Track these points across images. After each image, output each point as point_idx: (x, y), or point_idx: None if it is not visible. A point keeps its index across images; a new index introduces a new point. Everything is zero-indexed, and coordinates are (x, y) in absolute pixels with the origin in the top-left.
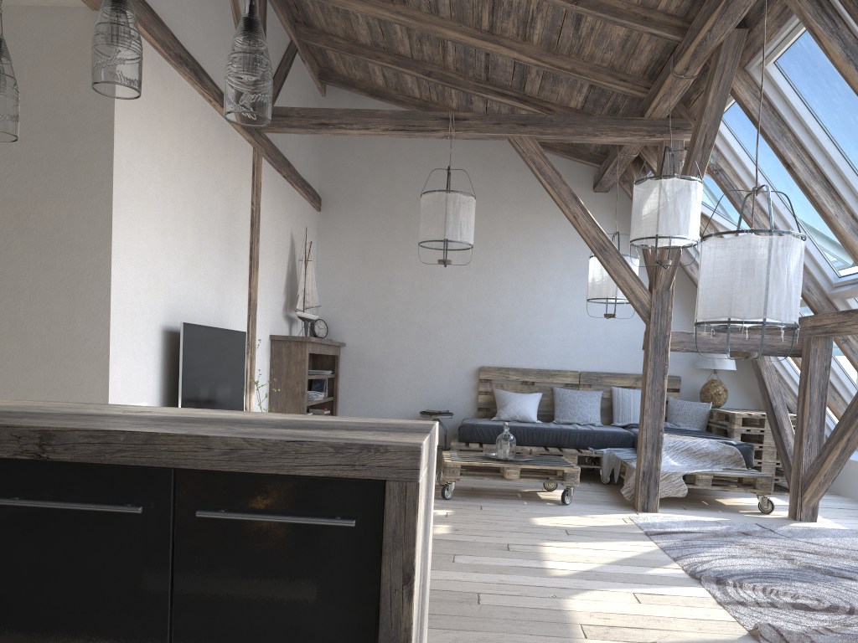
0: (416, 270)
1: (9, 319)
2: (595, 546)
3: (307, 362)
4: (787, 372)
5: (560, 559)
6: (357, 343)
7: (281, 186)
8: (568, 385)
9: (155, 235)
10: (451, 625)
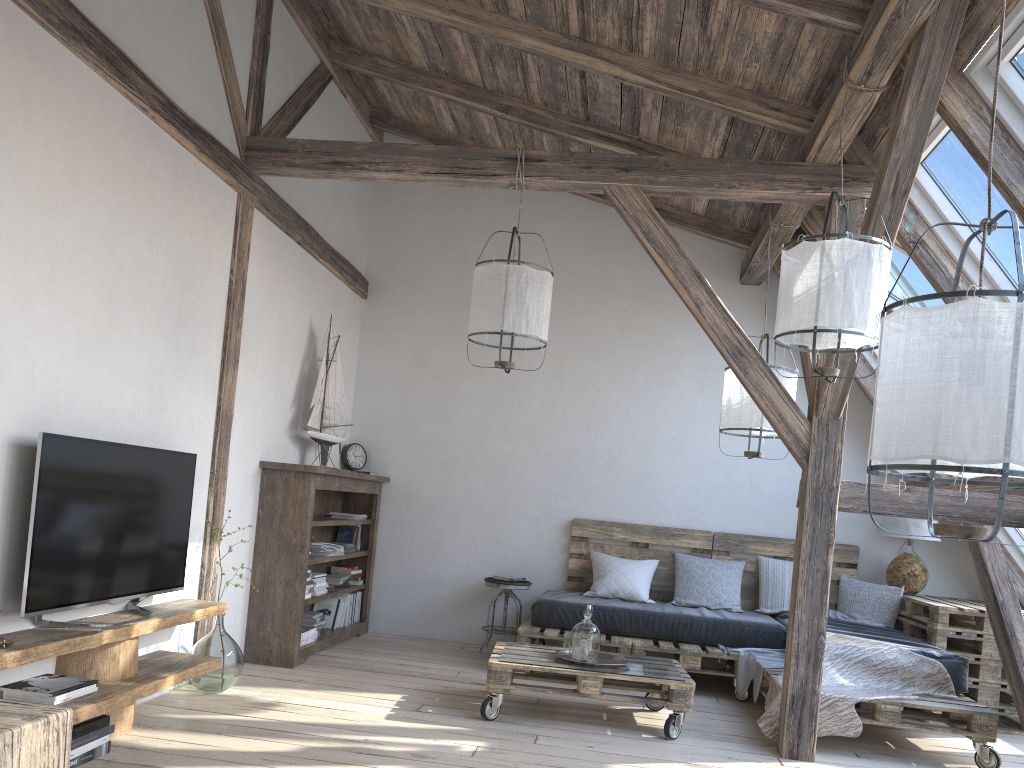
0: (491, 381)
1: None
2: None
3: (311, 503)
4: (1016, 549)
5: None
6: (405, 479)
7: (294, 255)
8: (696, 551)
9: (1, 293)
10: None
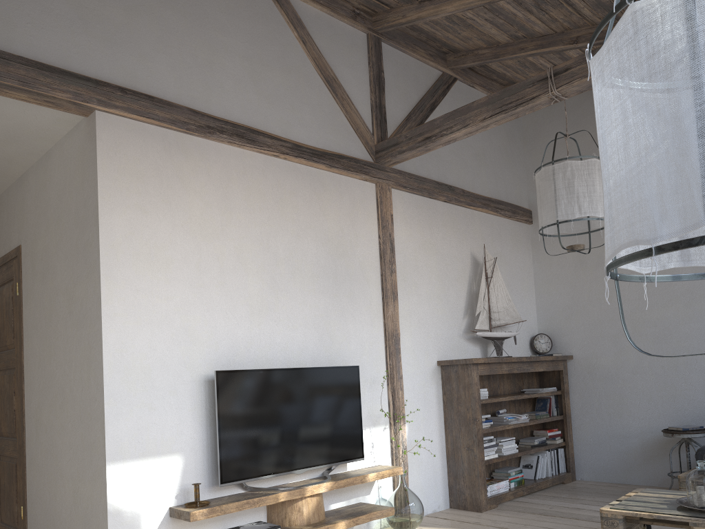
0: None
1: (68, 387)
2: None
3: (475, 386)
4: None
5: None
6: (585, 354)
7: (443, 211)
8: None
9: (184, 293)
10: None
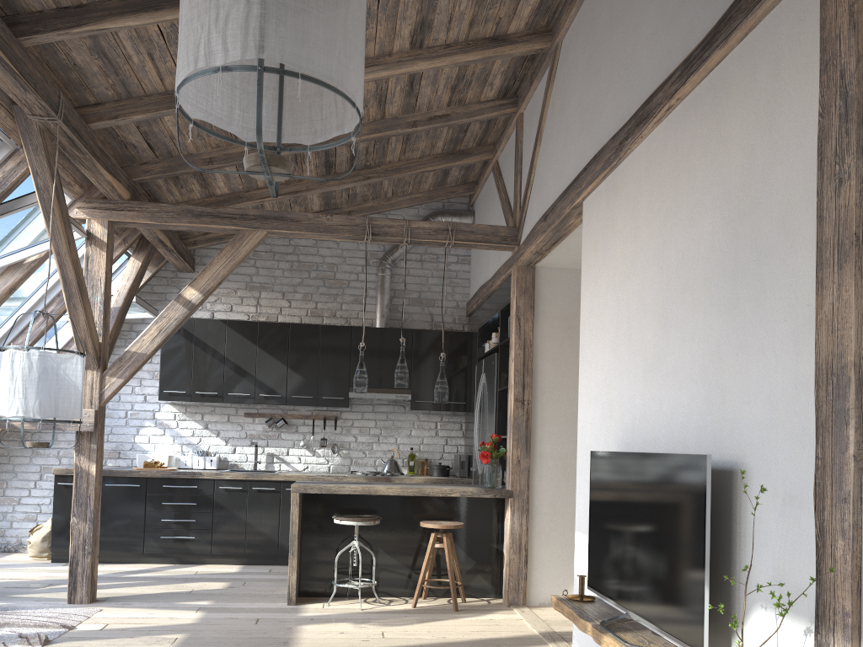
0: None
1: None
2: None
3: None
4: None
5: None
6: None
7: None
8: None
9: (608, 360)
10: (266, 639)
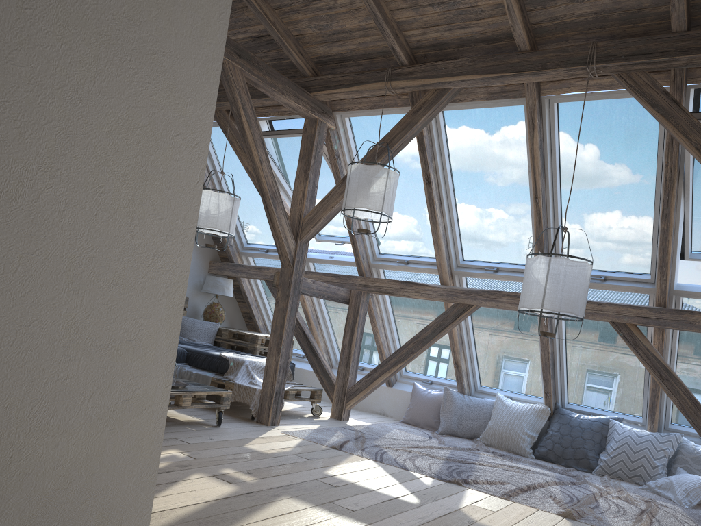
0: None
1: (5, 179)
2: (350, 467)
3: None
4: (262, 302)
5: (377, 486)
6: None
7: None
8: None
9: None
10: None
